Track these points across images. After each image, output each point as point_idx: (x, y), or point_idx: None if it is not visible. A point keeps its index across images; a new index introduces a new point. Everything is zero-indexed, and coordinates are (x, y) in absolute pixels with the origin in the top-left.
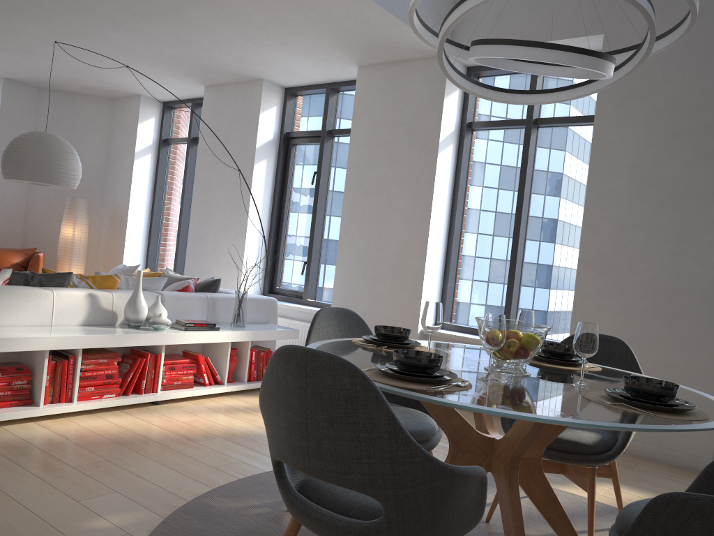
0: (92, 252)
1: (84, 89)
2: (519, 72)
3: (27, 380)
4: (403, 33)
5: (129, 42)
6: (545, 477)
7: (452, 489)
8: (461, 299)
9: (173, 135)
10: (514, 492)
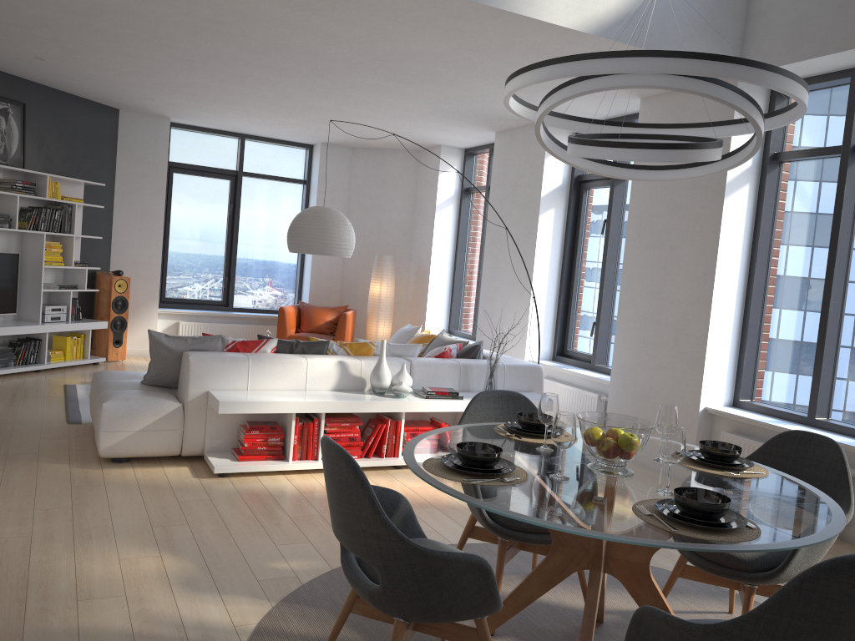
0: (400, 308)
1: (390, 145)
2: (839, 85)
3: (280, 438)
4: None
5: (406, 104)
6: (654, 585)
7: (433, 568)
8: (763, 371)
9: (475, 183)
10: (593, 591)
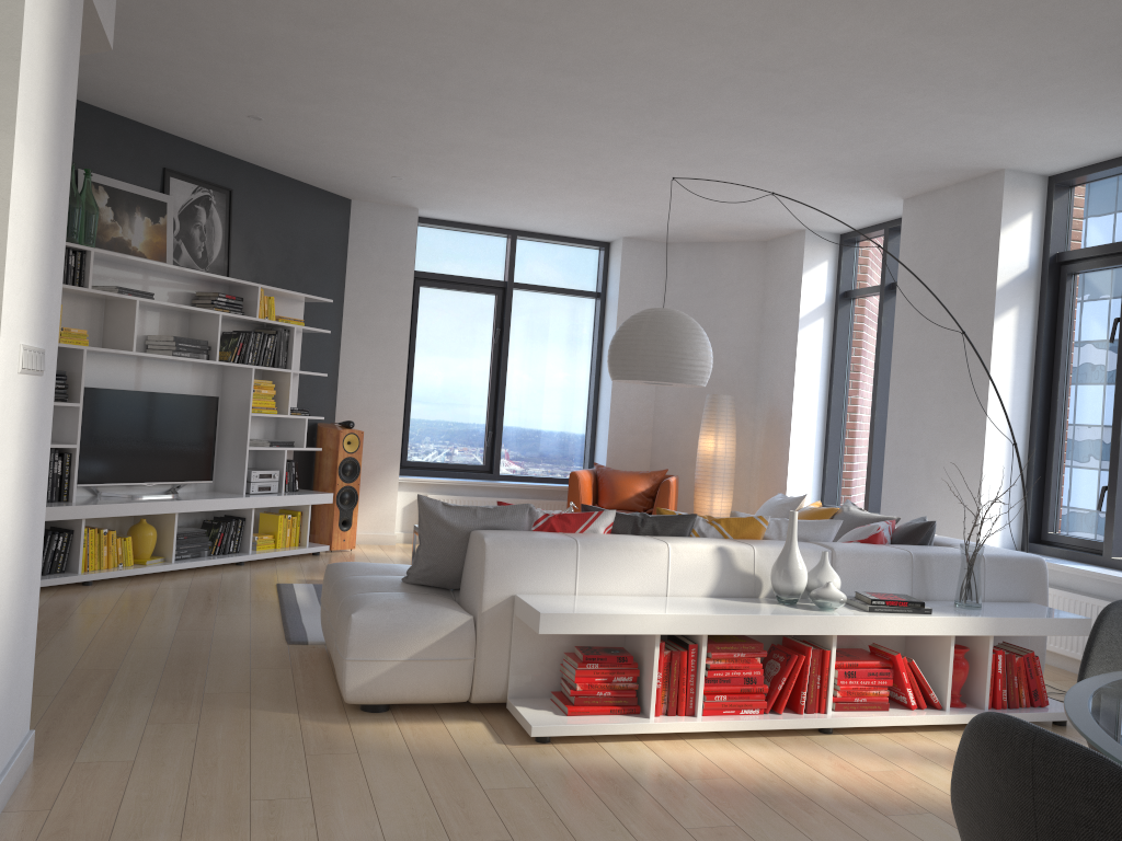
0: (742, 473)
1: (725, 235)
2: None
3: (632, 677)
4: None
5: (778, 155)
6: None
7: None
8: None
9: (858, 284)
10: None
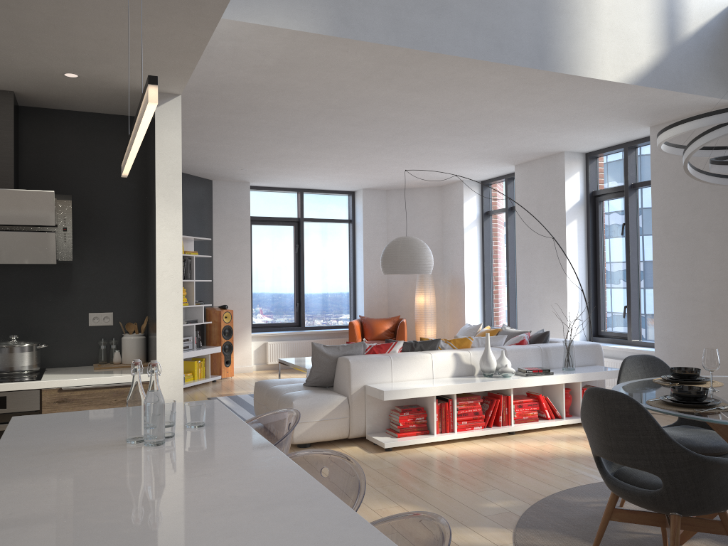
0: (439, 313)
1: (419, 185)
2: None
3: (424, 417)
4: (685, 99)
5: (452, 151)
6: None
7: (707, 470)
8: None
9: (493, 207)
10: None
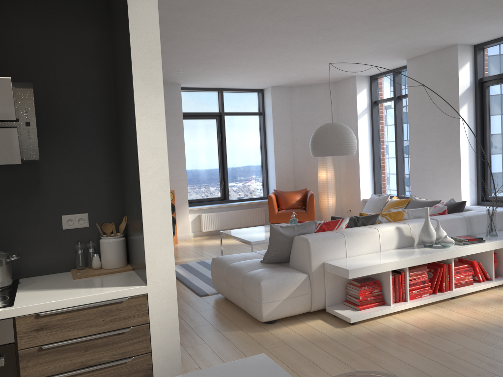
0: (336, 185)
1: (318, 81)
2: None
3: (379, 289)
4: None
5: (363, 47)
6: None
7: None
8: None
9: (380, 97)
10: None
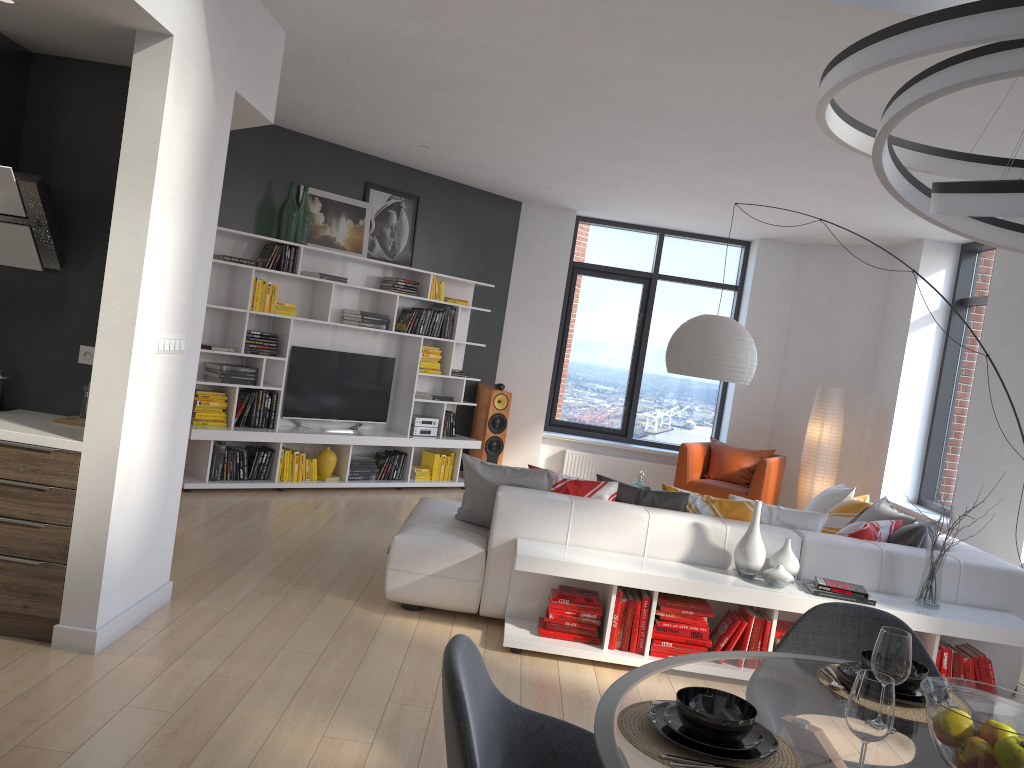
0: (851, 460)
1: (851, 240)
2: None
3: (597, 615)
4: None
5: (853, 180)
6: None
7: None
8: None
9: (974, 293)
10: None
